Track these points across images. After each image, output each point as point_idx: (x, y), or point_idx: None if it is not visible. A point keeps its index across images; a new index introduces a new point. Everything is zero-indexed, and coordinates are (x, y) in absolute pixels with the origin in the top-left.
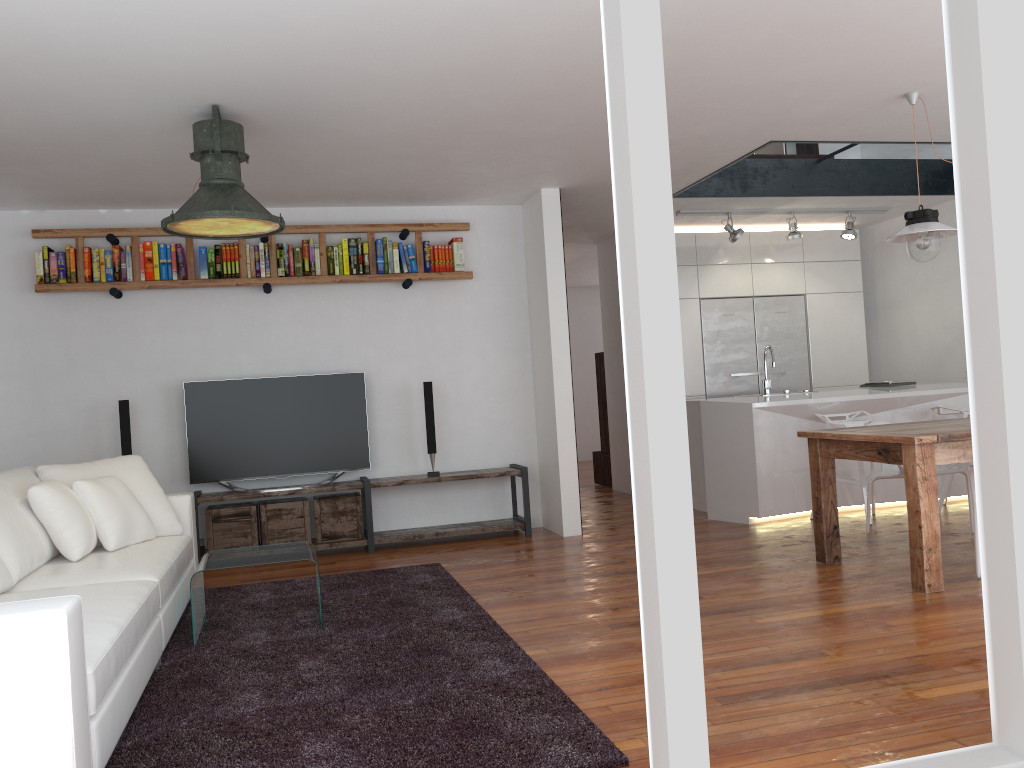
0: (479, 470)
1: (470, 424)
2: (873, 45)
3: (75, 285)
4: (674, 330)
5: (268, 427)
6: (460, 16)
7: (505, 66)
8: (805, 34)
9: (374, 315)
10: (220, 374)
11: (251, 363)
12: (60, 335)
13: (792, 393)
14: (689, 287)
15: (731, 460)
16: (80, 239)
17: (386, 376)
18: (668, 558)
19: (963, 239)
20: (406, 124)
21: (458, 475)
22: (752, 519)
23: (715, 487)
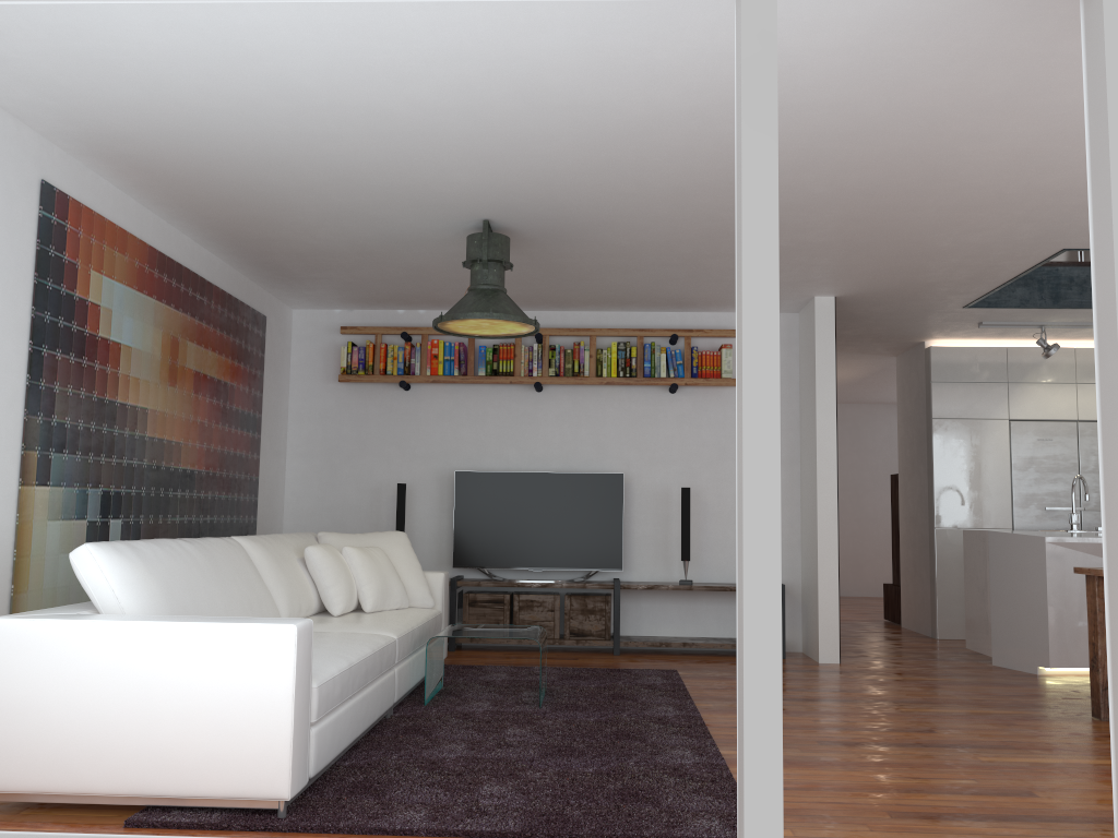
0: (735, 583)
1: (729, 535)
2: None
3: (371, 377)
4: (773, 422)
5: (528, 520)
6: (690, 140)
7: None
8: (1058, 143)
9: (639, 418)
10: (489, 466)
11: (518, 457)
12: (355, 421)
13: None
14: (997, 406)
15: (1020, 600)
16: (379, 336)
17: (646, 479)
18: (754, 622)
19: (1098, 353)
20: (661, 234)
21: (710, 585)
22: (1042, 669)
23: (1001, 629)
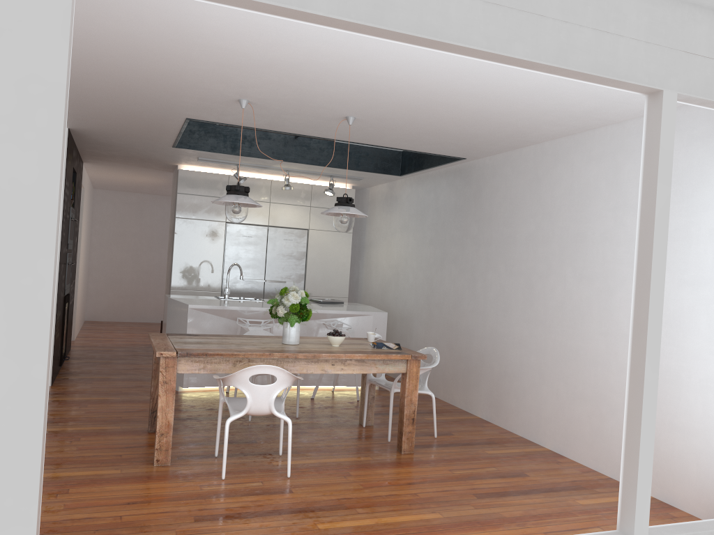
0: None
1: None
2: (151, 60)
3: None
4: None
5: None
6: None
7: None
8: (77, 43)
9: None
10: None
11: None
12: None
13: (244, 300)
14: (219, 213)
15: None
16: None
17: None
18: None
19: None
20: None
21: None
22: (182, 388)
23: None
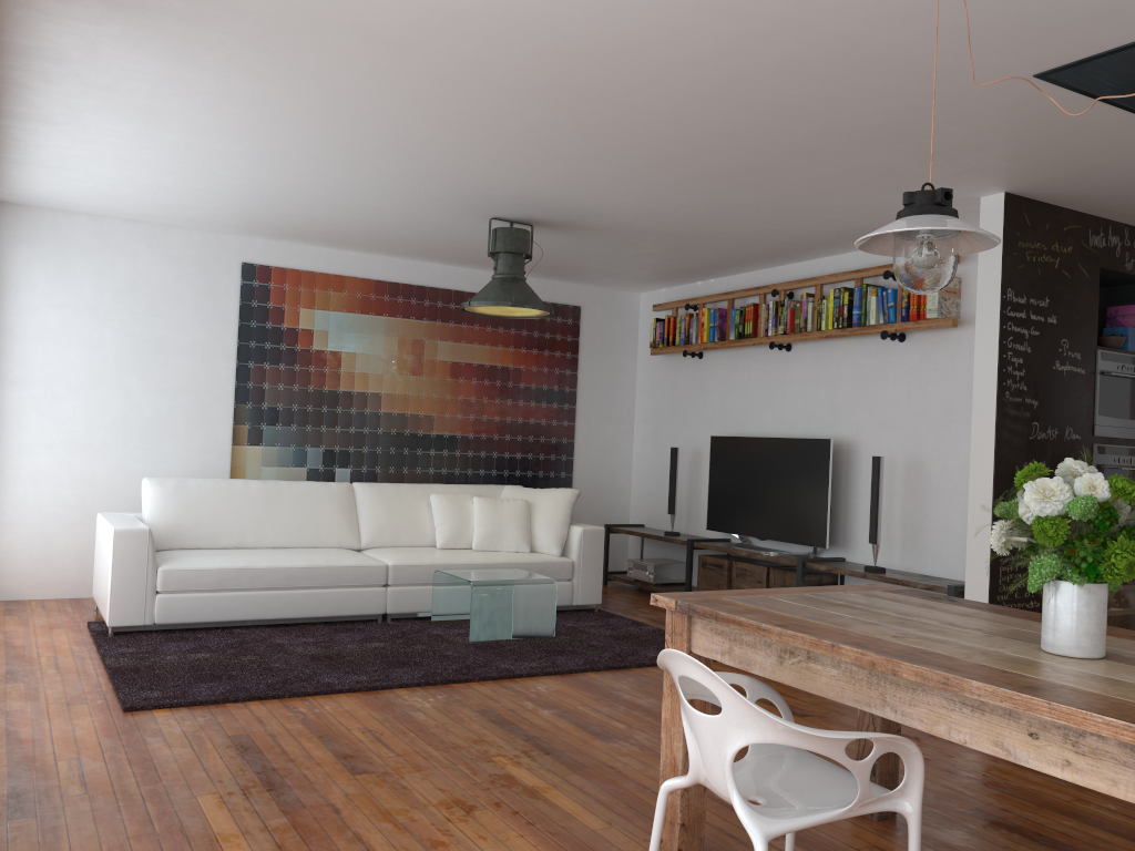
0: (943, 580)
1: (952, 518)
2: None
3: (667, 349)
4: None
5: (756, 487)
6: (376, 143)
7: (500, 148)
8: (536, 36)
9: (869, 374)
10: (751, 431)
11: (771, 422)
12: (670, 390)
13: None
14: None
15: None
16: (673, 310)
17: (873, 446)
18: None
19: None
20: (616, 194)
21: (883, 576)
22: None
23: None
